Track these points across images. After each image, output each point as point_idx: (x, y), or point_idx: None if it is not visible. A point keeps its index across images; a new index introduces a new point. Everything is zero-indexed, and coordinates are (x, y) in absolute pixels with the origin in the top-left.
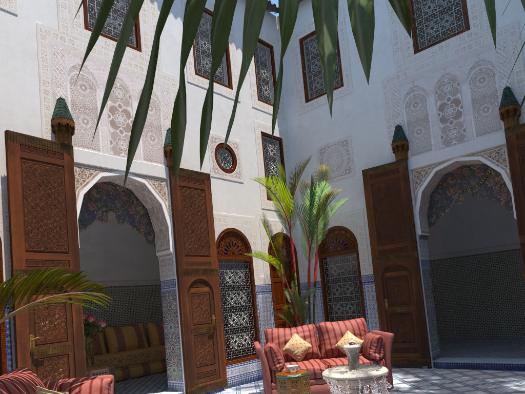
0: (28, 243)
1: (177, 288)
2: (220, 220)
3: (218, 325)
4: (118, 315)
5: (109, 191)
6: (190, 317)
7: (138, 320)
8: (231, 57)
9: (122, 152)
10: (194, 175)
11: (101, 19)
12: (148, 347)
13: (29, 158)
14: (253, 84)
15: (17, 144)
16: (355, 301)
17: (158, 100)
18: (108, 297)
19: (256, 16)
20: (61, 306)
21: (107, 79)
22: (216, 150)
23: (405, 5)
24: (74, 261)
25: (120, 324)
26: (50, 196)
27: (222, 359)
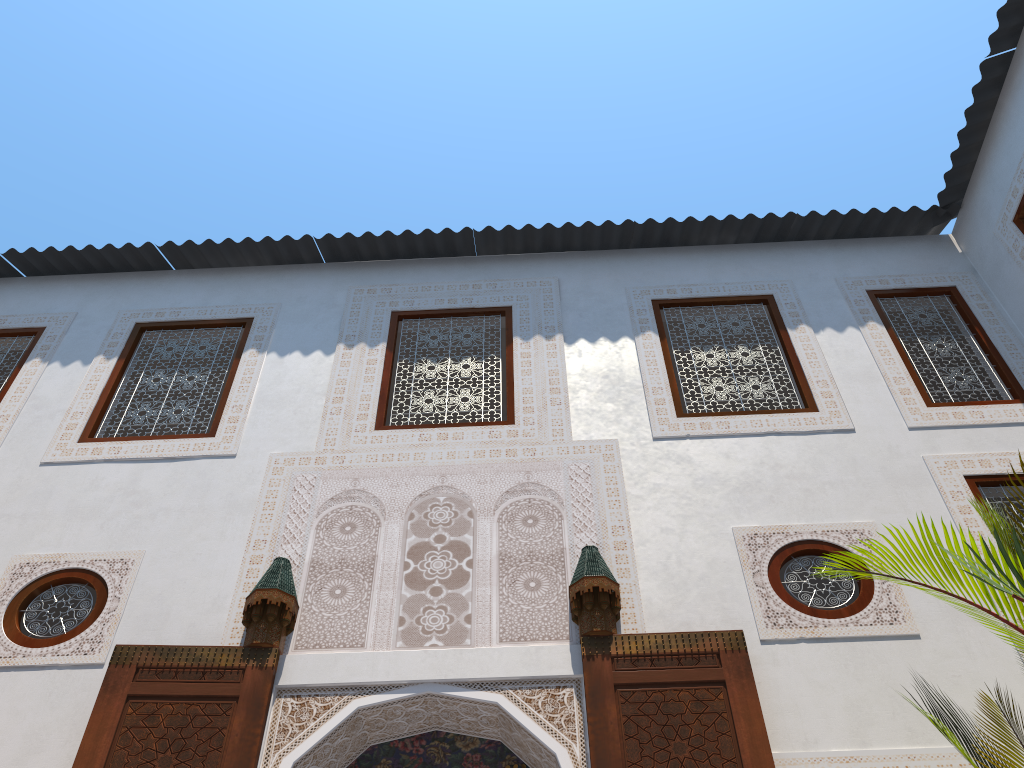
0: None
1: None
2: None
3: None
4: None
5: (432, 756)
6: None
7: None
8: (802, 351)
9: (432, 635)
10: (673, 644)
11: None
12: None
13: (150, 694)
14: (898, 379)
15: (131, 668)
16: None
17: (556, 499)
18: None
19: None
20: None
21: None
22: (774, 565)
23: None
24: None
25: None
26: None
27: None
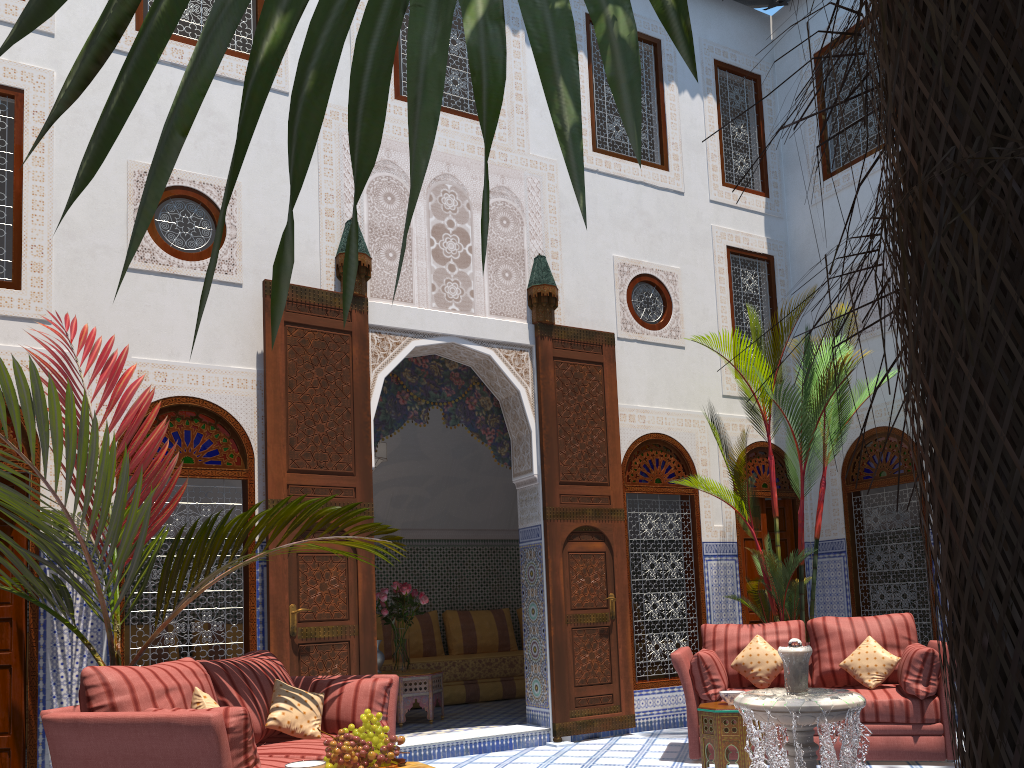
0: (292, 459)
1: (544, 541)
2: (633, 419)
3: (620, 613)
4: (468, 591)
5: (432, 371)
6: (567, 594)
7: (503, 602)
8: (669, 110)
9: (452, 302)
10: (582, 336)
11: (101, 151)
12: (518, 650)
13: (298, 322)
14: (713, 156)
15: None
16: (915, 583)
17: (519, 207)
18: (397, 546)
19: (431, 87)
20: (341, 561)
21: (137, 219)
22: (629, 288)
23: (687, 28)
24: (363, 489)
25: (472, 607)
26: (328, 382)
27: (627, 676)
